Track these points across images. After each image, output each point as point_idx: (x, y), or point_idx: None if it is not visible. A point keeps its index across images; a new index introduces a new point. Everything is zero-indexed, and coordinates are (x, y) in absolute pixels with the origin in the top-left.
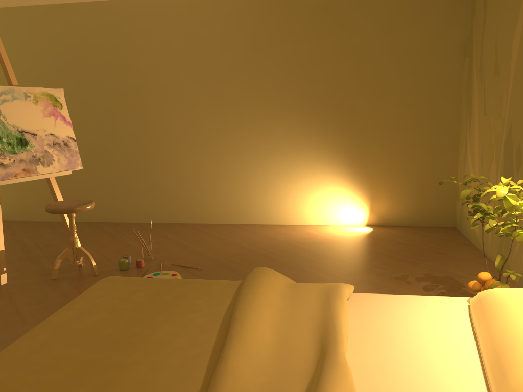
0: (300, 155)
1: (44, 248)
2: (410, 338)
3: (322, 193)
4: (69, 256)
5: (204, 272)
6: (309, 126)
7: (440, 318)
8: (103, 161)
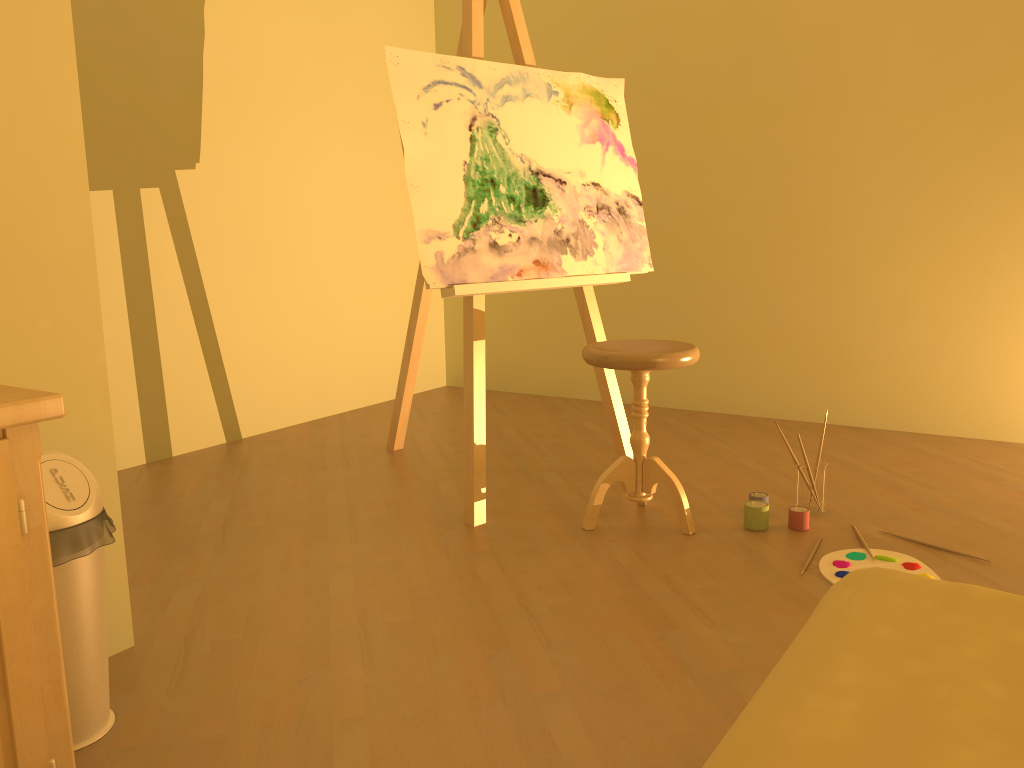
0: None
1: (548, 453)
2: None
3: None
4: (627, 479)
5: (1002, 573)
6: None
7: None
8: (673, 266)
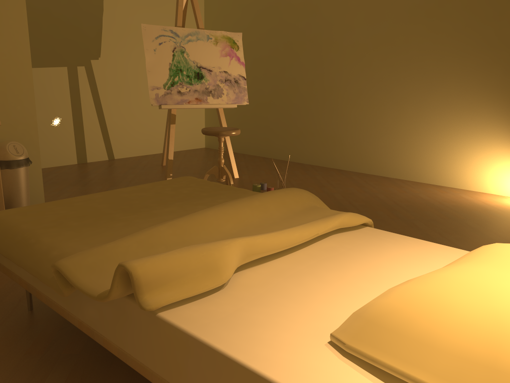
0: (471, 111)
1: None
2: (364, 267)
3: (492, 156)
4: (215, 173)
5: None
6: (488, 77)
7: (425, 263)
8: (282, 103)
